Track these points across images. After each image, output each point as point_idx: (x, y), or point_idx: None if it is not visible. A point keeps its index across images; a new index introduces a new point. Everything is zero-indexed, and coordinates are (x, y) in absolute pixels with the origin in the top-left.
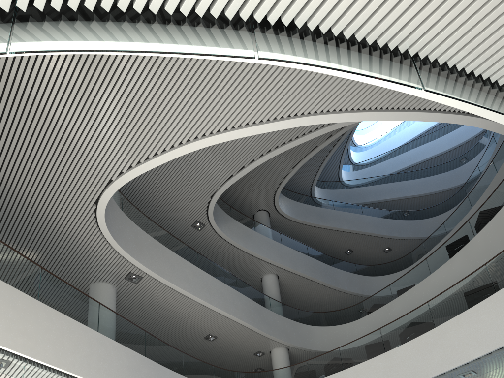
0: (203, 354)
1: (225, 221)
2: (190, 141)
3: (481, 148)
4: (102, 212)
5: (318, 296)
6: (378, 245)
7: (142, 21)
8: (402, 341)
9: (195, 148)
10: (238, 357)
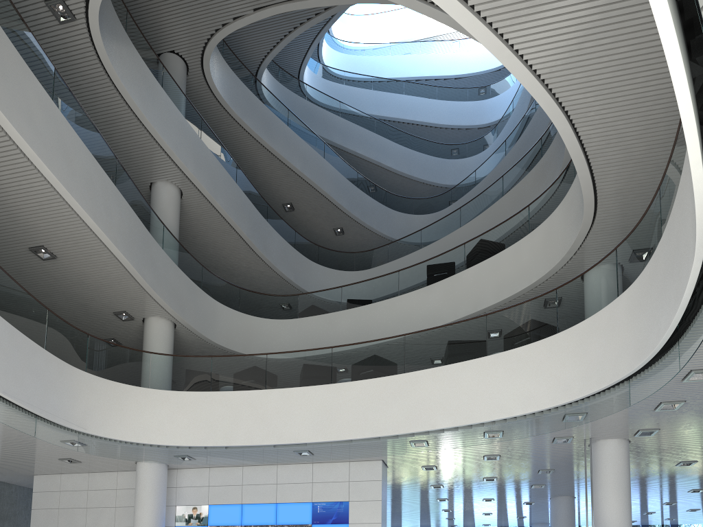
0: (15, 278)
1: (115, 35)
2: None
3: (481, 149)
4: None
5: (232, 258)
6: (331, 218)
7: None
8: (358, 377)
9: None
10: (84, 309)
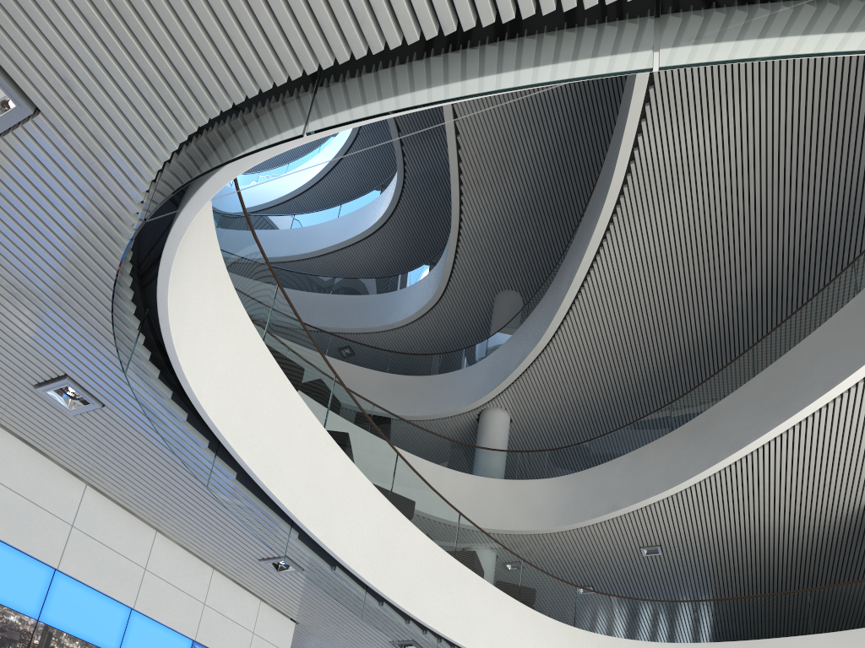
0: None
1: None
2: None
3: None
4: None
5: None
6: None
7: None
8: (414, 522)
9: None
10: None
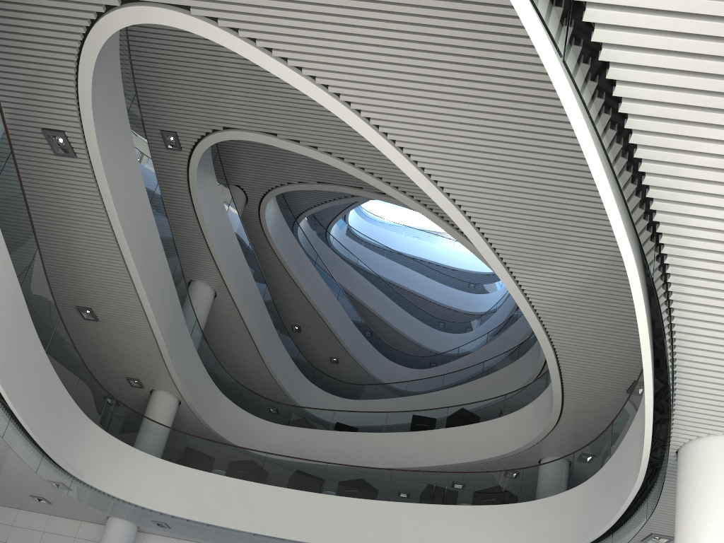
0: None
1: (206, 168)
2: (337, 97)
3: (464, 330)
4: (121, 23)
5: (240, 358)
6: (330, 348)
7: (625, 152)
8: (345, 493)
9: (335, 111)
10: (100, 366)
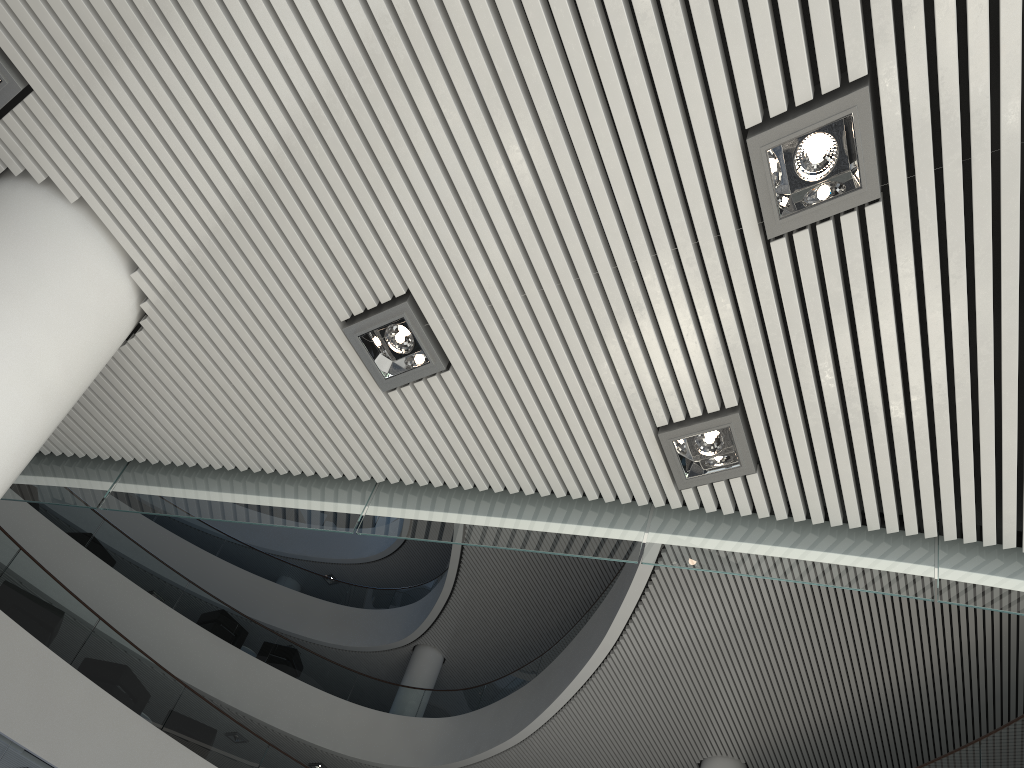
0: None
1: None
2: None
3: None
4: None
5: None
6: None
7: None
8: (197, 748)
9: None
10: None
